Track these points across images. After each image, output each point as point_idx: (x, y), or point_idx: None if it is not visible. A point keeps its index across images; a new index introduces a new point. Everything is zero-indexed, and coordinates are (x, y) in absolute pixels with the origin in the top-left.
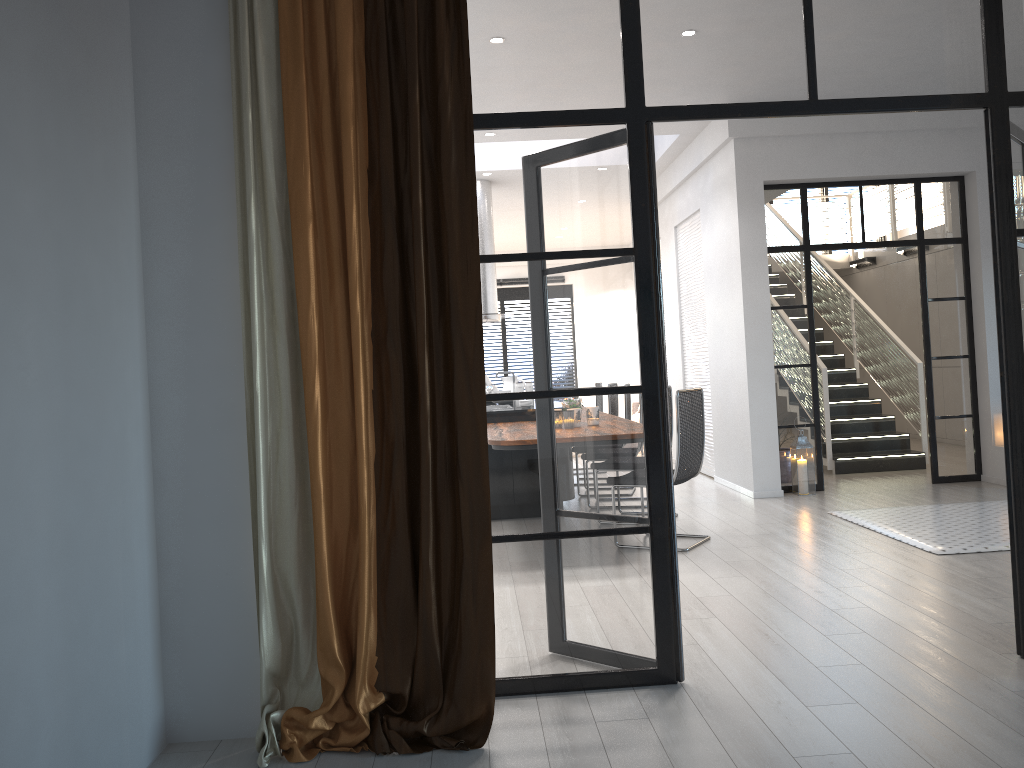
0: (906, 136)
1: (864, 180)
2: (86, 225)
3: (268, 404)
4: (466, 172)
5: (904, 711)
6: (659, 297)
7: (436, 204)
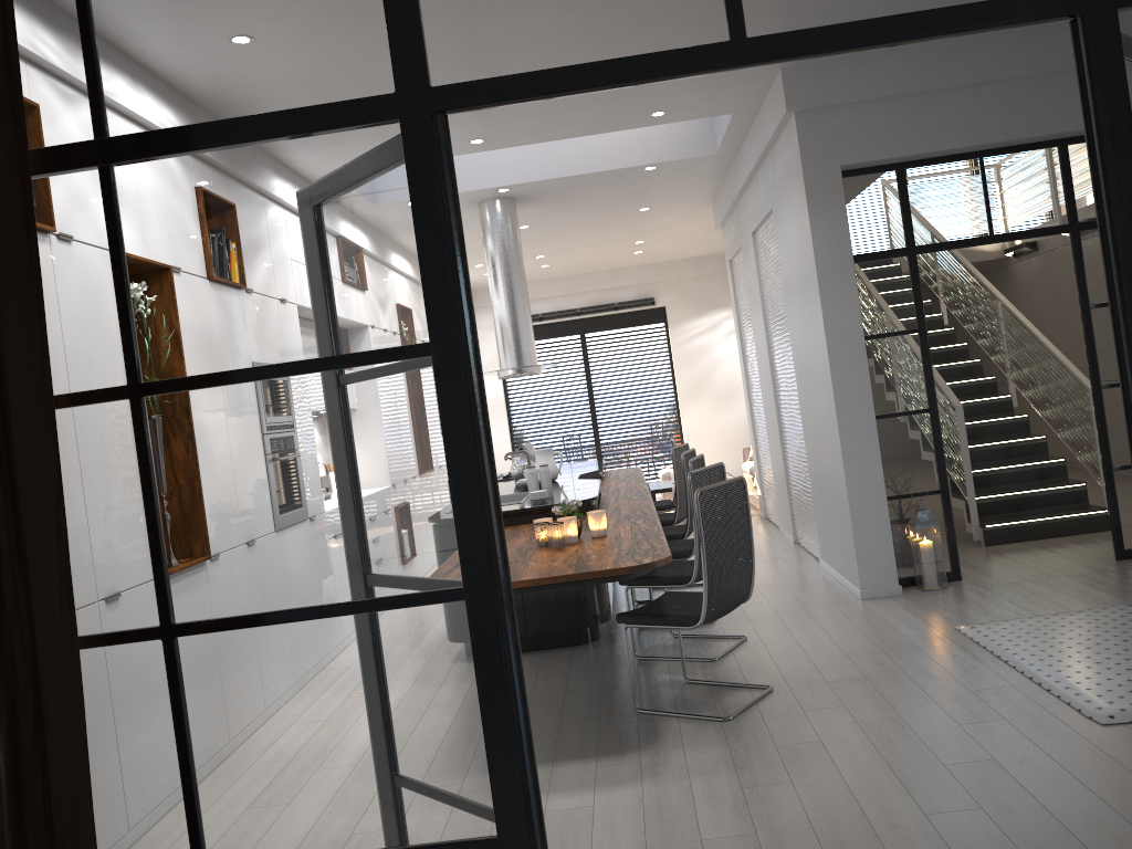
0: (1040, 82)
1: (985, 149)
2: None
3: None
4: (29, 250)
5: None
6: (480, 428)
7: None
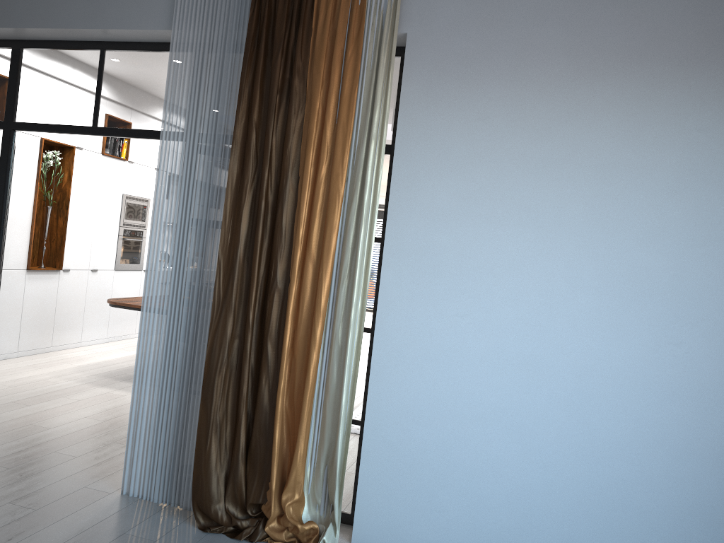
0: None
1: None
2: None
3: None
4: None
5: (11, 477)
6: (1, 227)
7: None
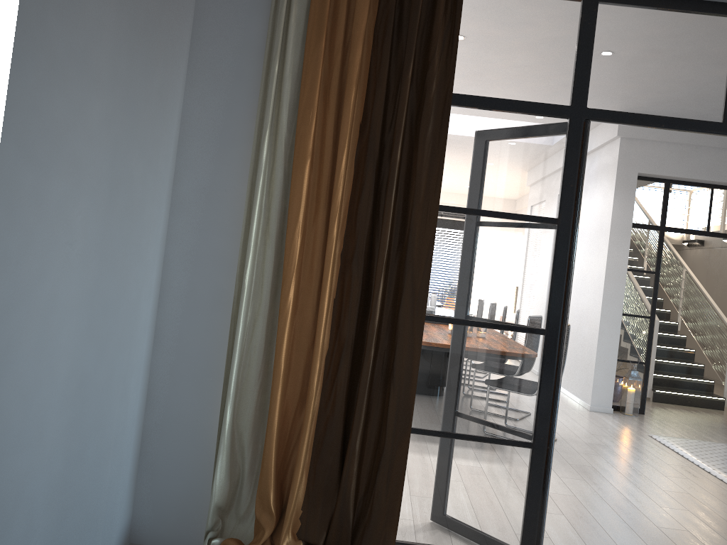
0: None
1: (716, 184)
2: (138, 135)
3: (251, 295)
4: (439, 139)
5: None
6: (572, 261)
7: (410, 160)
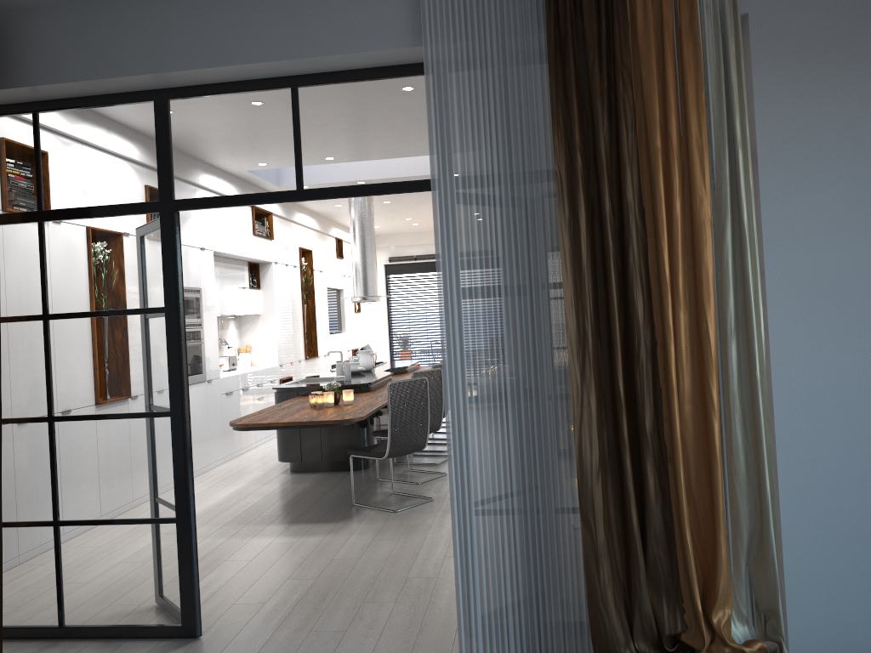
0: None
1: None
2: None
3: None
4: None
5: None
6: (181, 345)
7: None
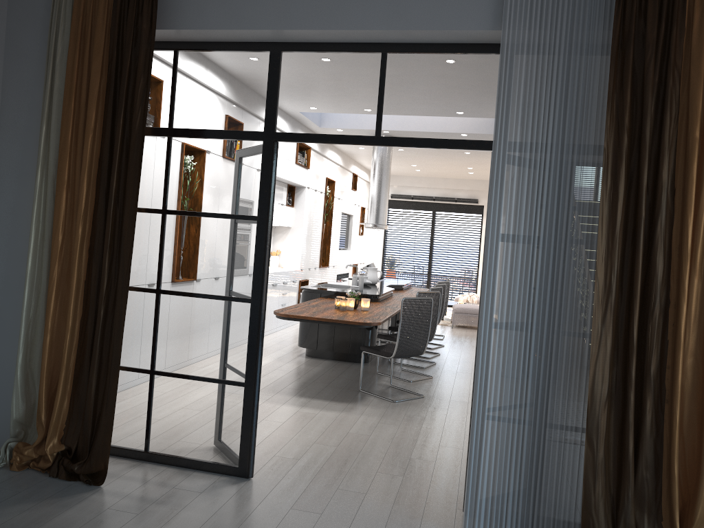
0: None
1: None
2: None
3: (36, 280)
4: (139, 166)
5: (337, 525)
6: (267, 248)
7: (126, 182)
